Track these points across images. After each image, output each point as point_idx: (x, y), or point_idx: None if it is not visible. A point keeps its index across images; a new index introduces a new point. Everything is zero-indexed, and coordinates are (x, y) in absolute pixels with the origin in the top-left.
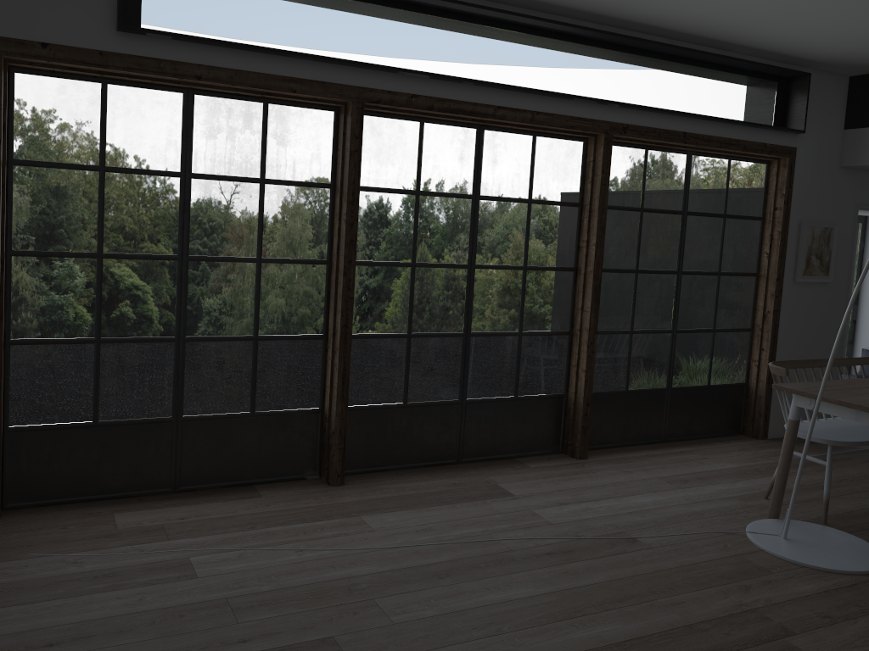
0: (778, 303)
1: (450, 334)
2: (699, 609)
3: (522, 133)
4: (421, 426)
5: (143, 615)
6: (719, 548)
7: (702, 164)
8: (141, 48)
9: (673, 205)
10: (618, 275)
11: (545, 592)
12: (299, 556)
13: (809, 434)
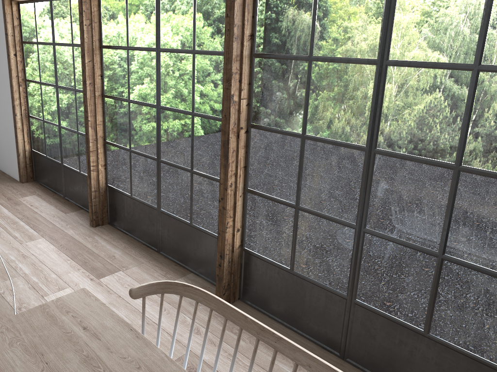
0: None
1: (148, 156)
2: None
3: None
4: (139, 215)
5: None
6: None
7: None
8: None
9: (361, 51)
10: (279, 136)
11: None
12: None
13: None
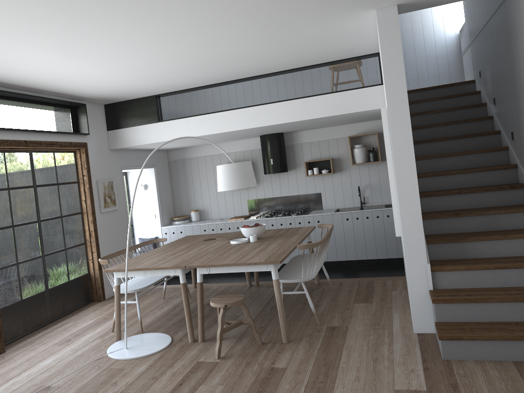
0: (96, 225)
1: None
2: None
3: None
4: None
5: None
6: (96, 369)
7: (39, 157)
8: None
9: (27, 183)
10: (1, 231)
11: None
12: None
13: (126, 290)
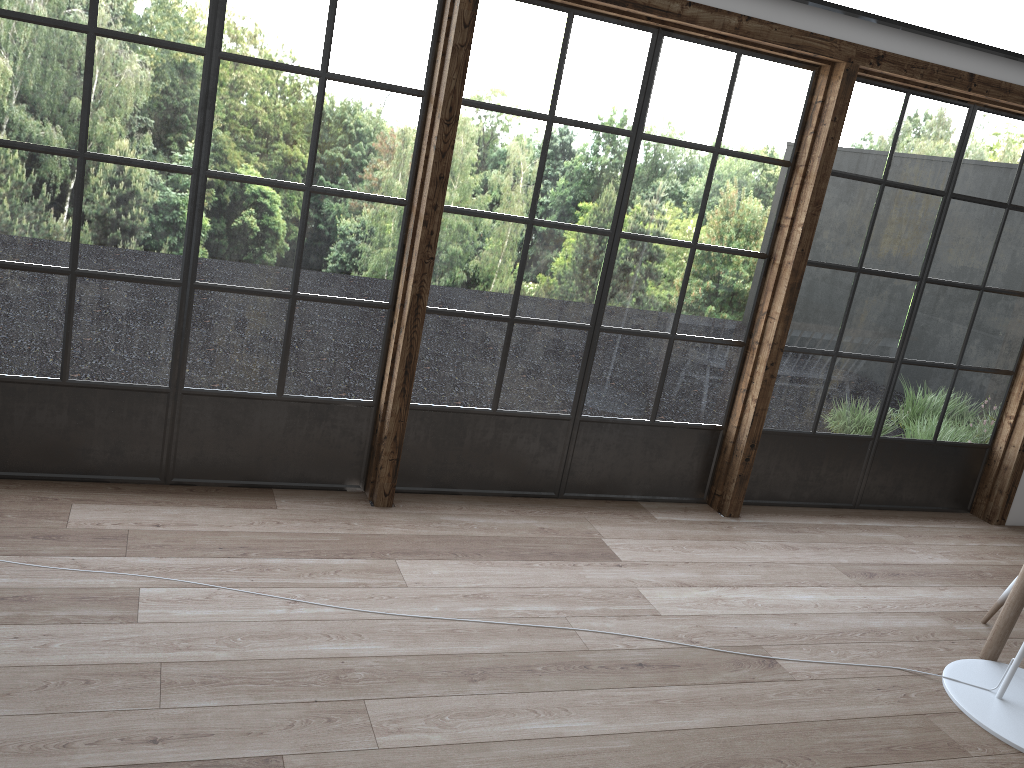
0: None
1: (570, 325)
2: None
3: (721, 48)
4: (512, 443)
5: (36, 673)
6: (896, 697)
7: (989, 126)
8: None
9: (932, 181)
10: (830, 272)
11: (616, 730)
12: (289, 611)
13: None
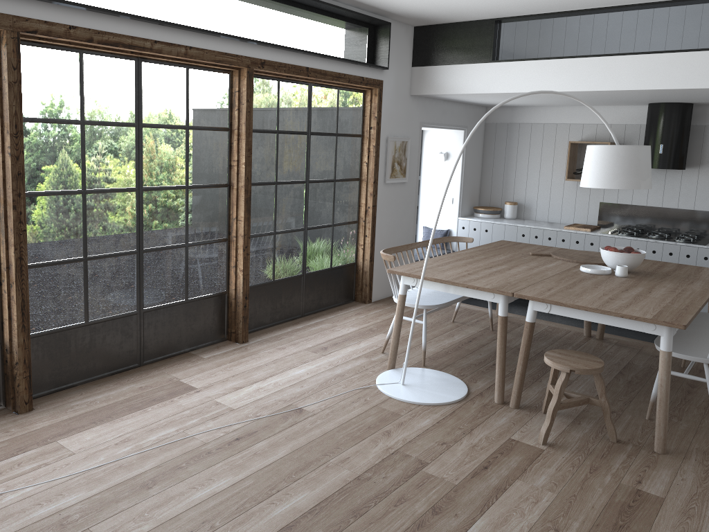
0: (375, 200)
1: (124, 253)
2: (361, 461)
3: (177, 65)
4: (104, 340)
5: None
6: (362, 402)
7: (319, 93)
8: None
9: (300, 127)
10: (262, 187)
11: (242, 477)
12: (1, 501)
13: (416, 306)
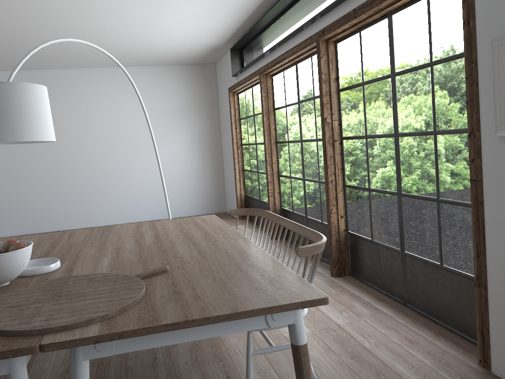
0: (476, 170)
1: (299, 178)
2: None
3: (307, 58)
4: None
5: None
6: None
7: (400, 19)
8: (237, 79)
9: (383, 71)
10: (356, 141)
11: None
12: None
13: None
